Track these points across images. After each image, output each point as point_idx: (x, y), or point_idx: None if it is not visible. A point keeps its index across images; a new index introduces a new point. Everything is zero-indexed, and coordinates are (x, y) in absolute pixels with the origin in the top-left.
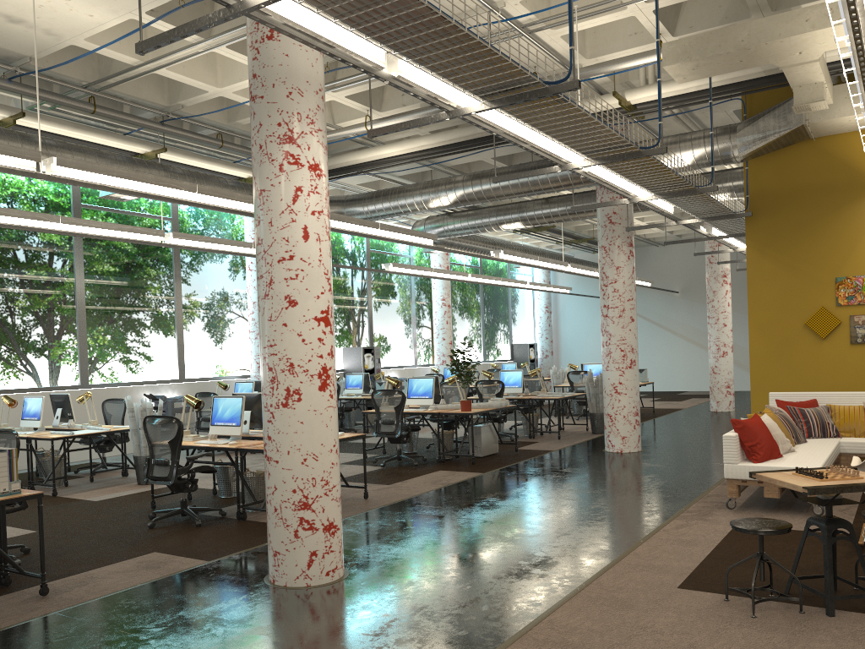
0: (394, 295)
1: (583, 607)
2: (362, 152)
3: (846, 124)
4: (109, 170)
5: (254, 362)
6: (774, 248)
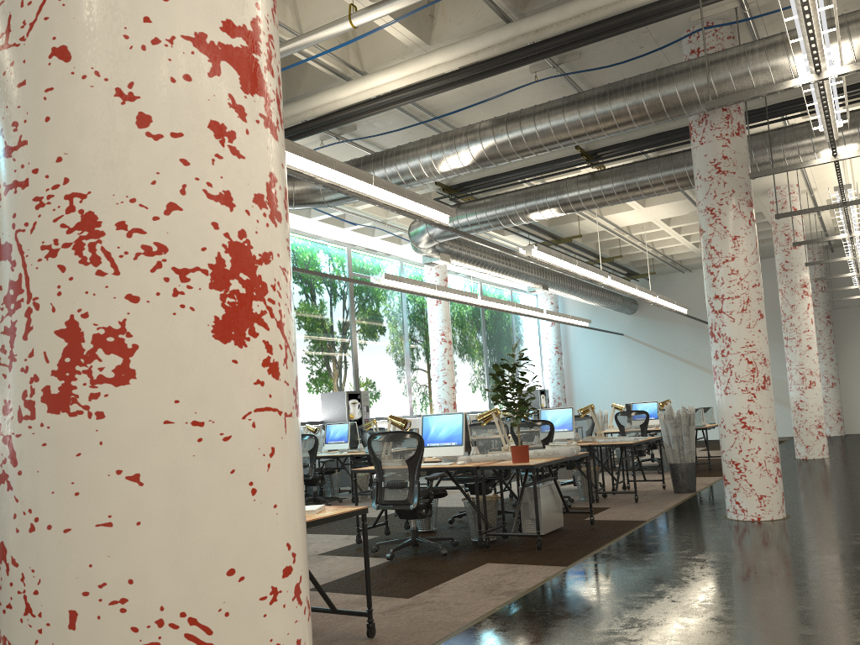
0: (383, 329)
1: None
2: (344, 86)
3: None
4: None
5: None
6: None
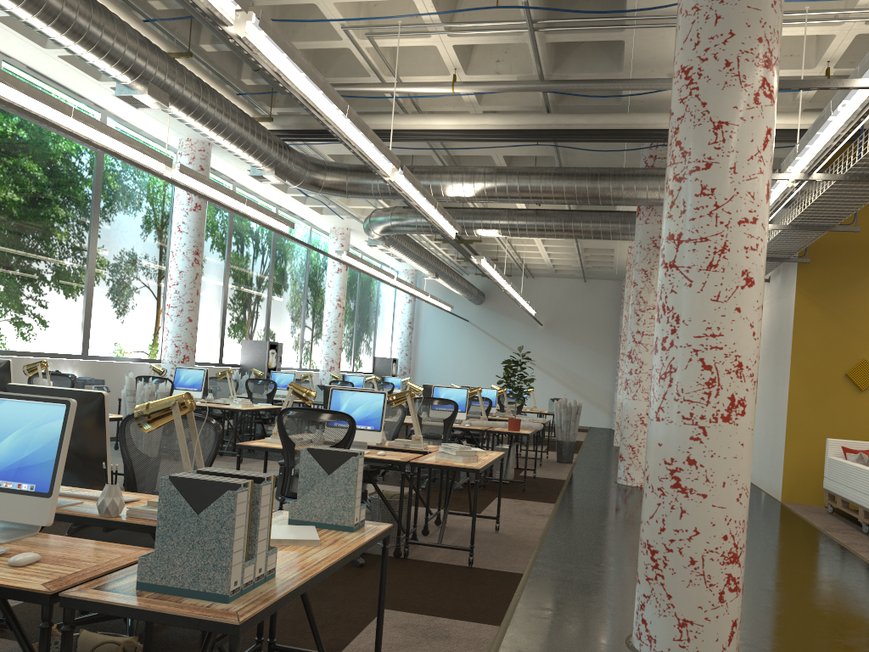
0: (290, 287)
1: None
2: (406, 117)
3: None
4: (295, 54)
5: (172, 344)
6: (822, 298)
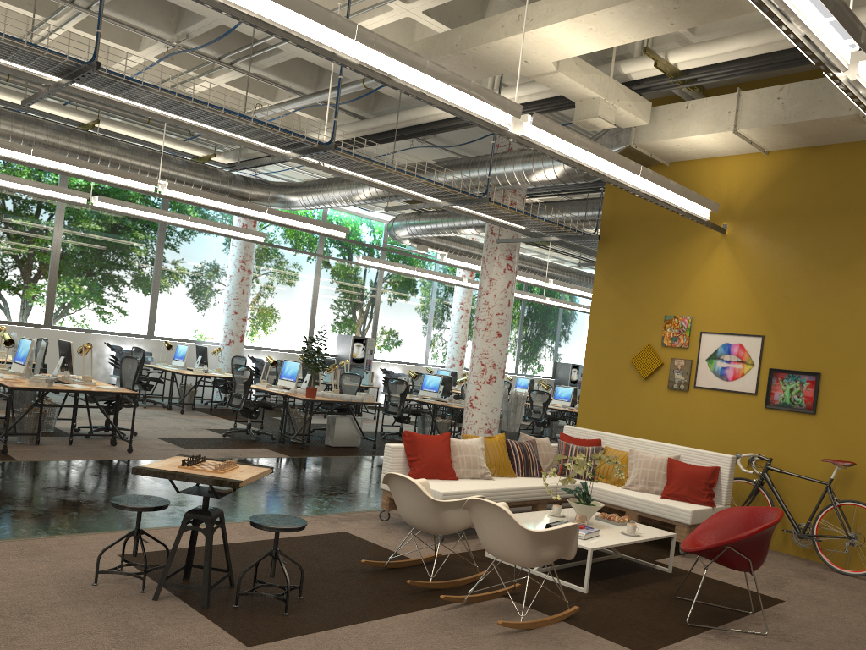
0: (410, 292)
1: (1, 547)
2: None
3: (681, 149)
4: None
5: (223, 331)
6: (618, 277)
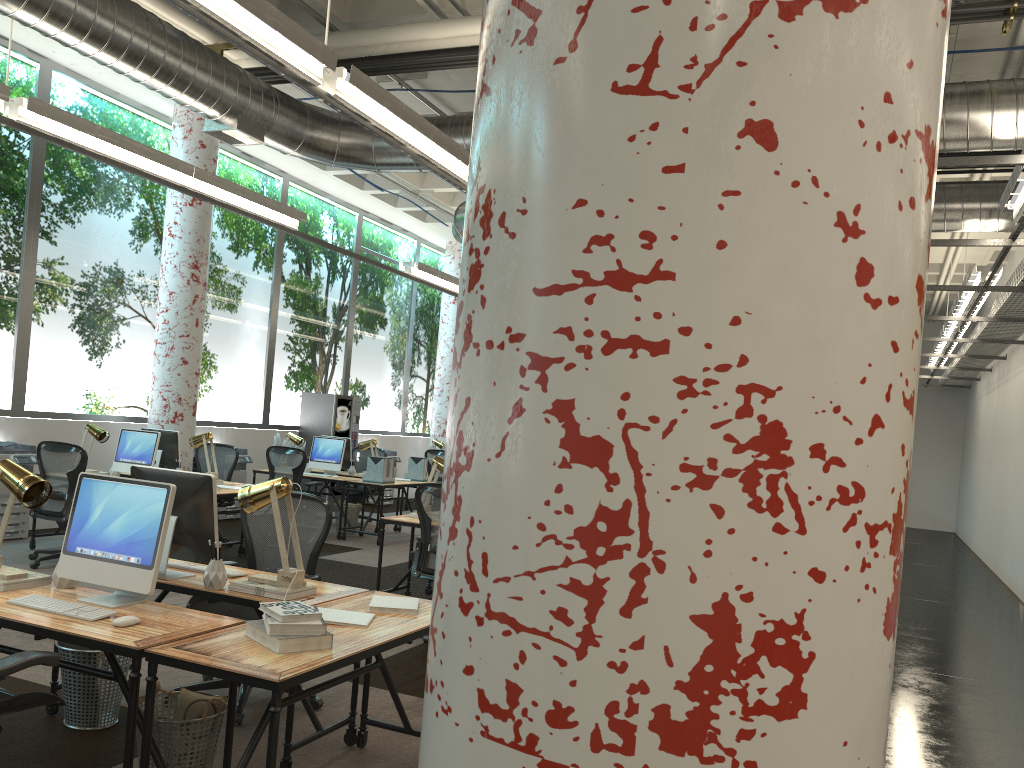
0: (385, 323)
1: None
2: (439, 24)
3: None
4: None
5: (159, 396)
6: None
